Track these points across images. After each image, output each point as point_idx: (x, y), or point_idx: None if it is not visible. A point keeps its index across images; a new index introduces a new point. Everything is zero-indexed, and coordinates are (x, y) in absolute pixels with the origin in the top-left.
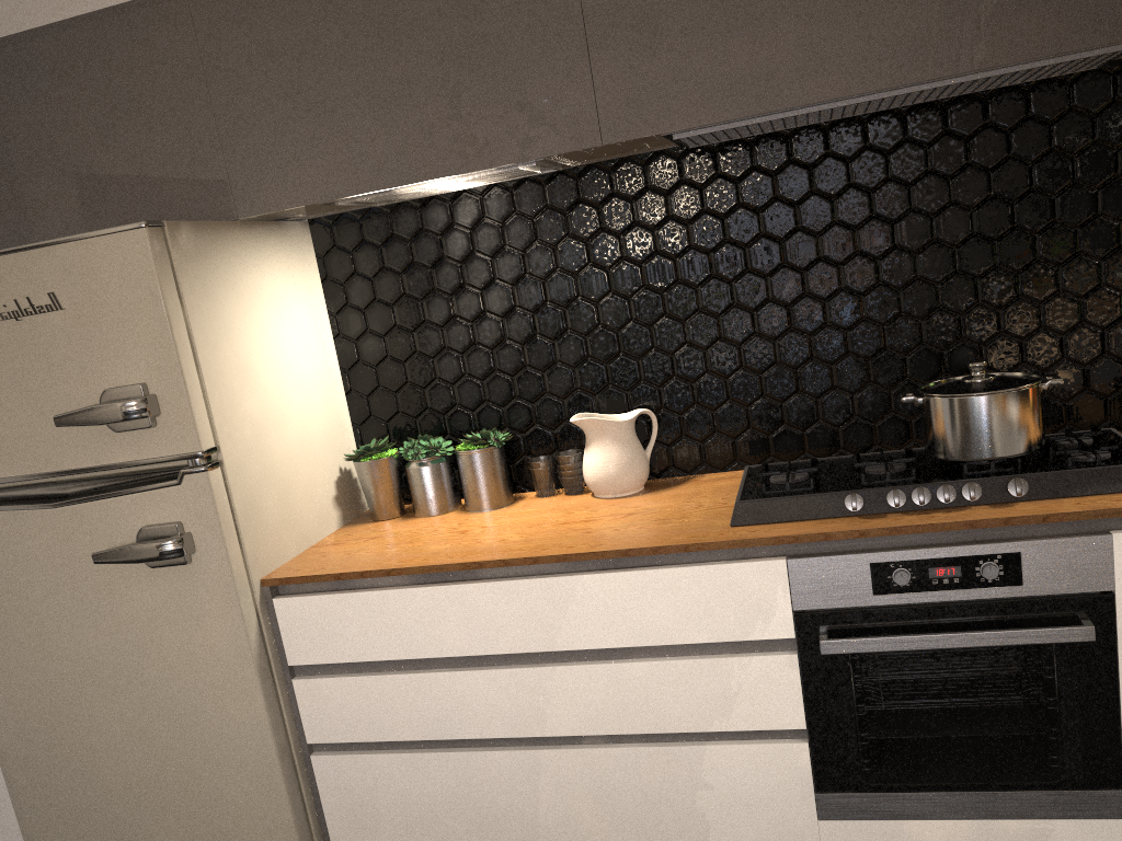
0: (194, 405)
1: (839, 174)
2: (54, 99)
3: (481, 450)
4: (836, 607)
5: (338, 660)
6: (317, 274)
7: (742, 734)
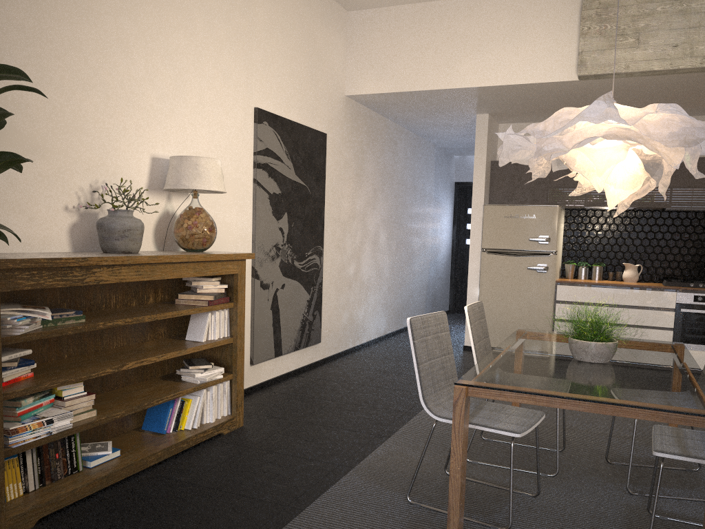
0: (557, 241)
1: (697, 222)
2: (526, 174)
3: (599, 266)
4: (685, 303)
5: (568, 300)
6: (563, 220)
7: (658, 328)
